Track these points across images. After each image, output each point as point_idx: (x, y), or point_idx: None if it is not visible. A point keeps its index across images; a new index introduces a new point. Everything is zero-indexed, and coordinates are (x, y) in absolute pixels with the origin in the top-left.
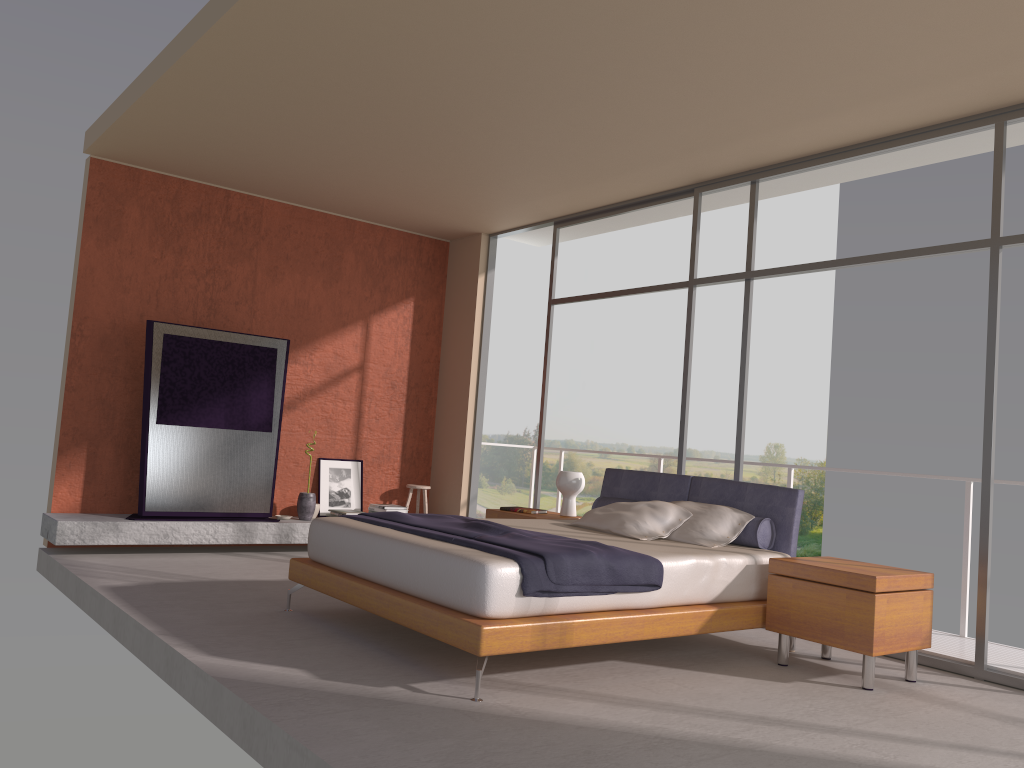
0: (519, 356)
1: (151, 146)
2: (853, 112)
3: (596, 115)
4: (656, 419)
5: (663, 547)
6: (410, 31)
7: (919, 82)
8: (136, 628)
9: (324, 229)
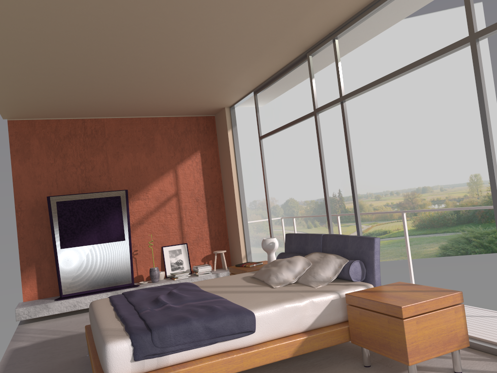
0: None
1: (24, 108)
2: None
3: (205, 28)
4: (402, 174)
5: (277, 295)
6: (49, 11)
7: None
8: None
9: (140, 126)
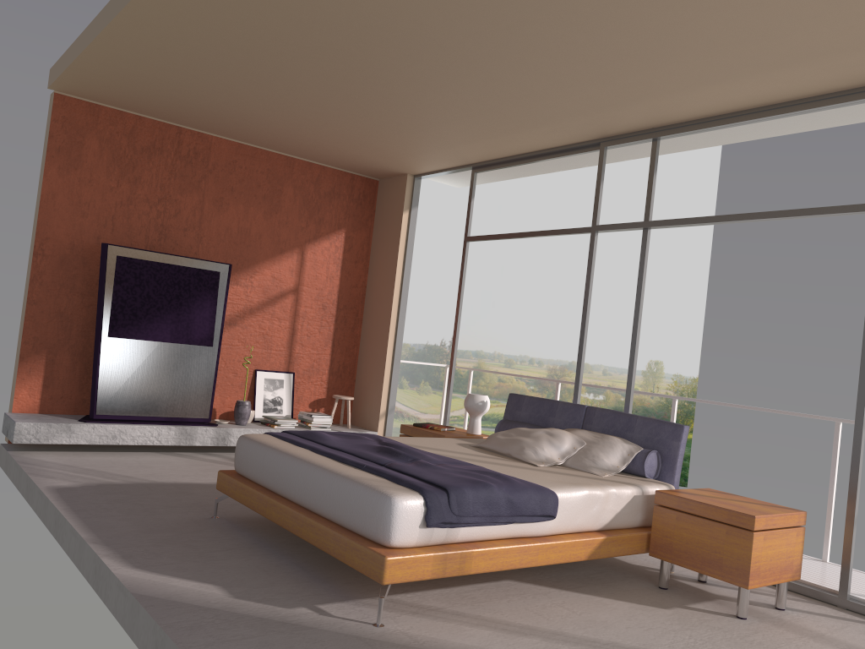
0: (439, 277)
1: (108, 85)
2: (753, 79)
3: (514, 72)
4: (554, 336)
5: (558, 476)
6: None
7: (819, 53)
8: (72, 533)
9: (266, 165)
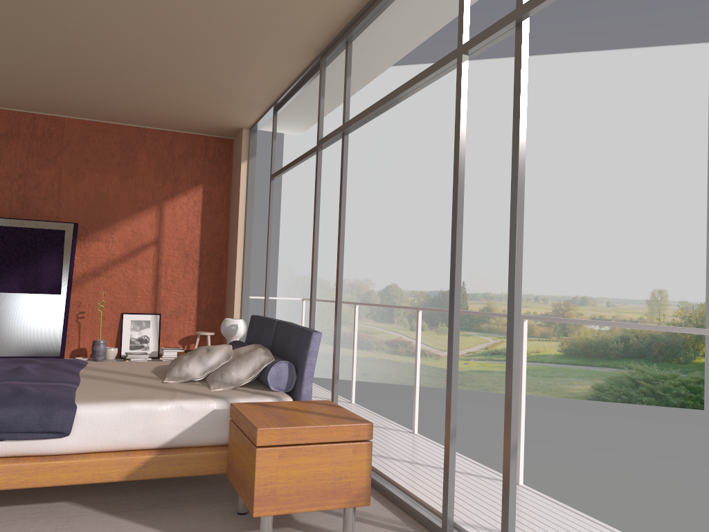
0: (447, 231)
1: None
2: None
3: None
4: (556, 274)
5: (148, 391)
6: None
7: None
8: None
9: (118, 137)
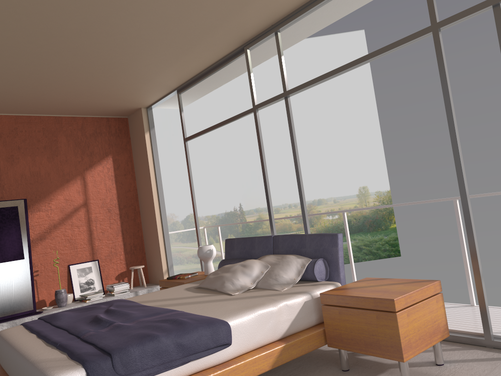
0: (223, 170)
1: None
2: None
3: (144, 3)
4: None
5: (243, 301)
6: None
7: None
8: None
9: (41, 126)
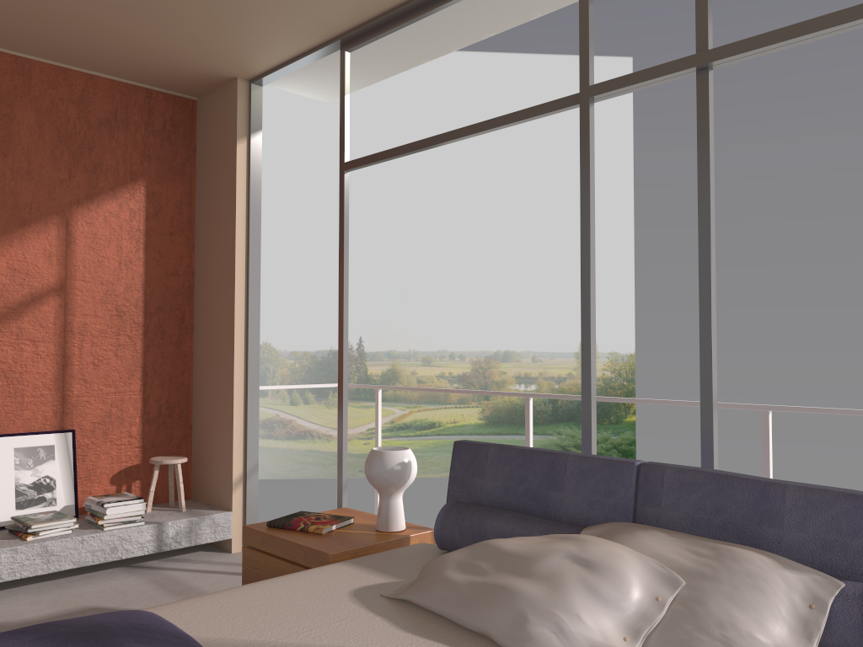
0: (337, 271)
1: None
2: None
3: None
4: (475, 324)
5: None
6: None
7: None
8: None
9: None
